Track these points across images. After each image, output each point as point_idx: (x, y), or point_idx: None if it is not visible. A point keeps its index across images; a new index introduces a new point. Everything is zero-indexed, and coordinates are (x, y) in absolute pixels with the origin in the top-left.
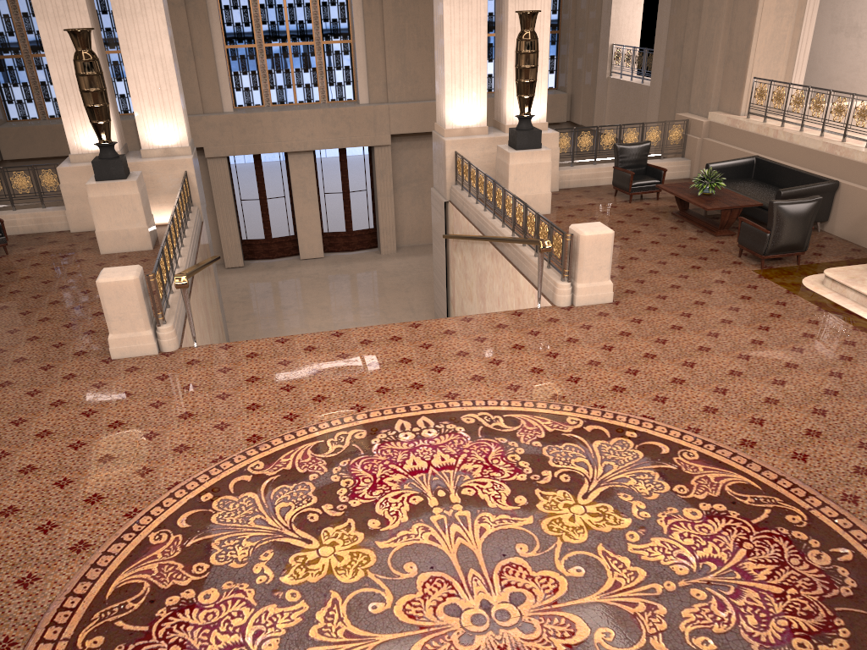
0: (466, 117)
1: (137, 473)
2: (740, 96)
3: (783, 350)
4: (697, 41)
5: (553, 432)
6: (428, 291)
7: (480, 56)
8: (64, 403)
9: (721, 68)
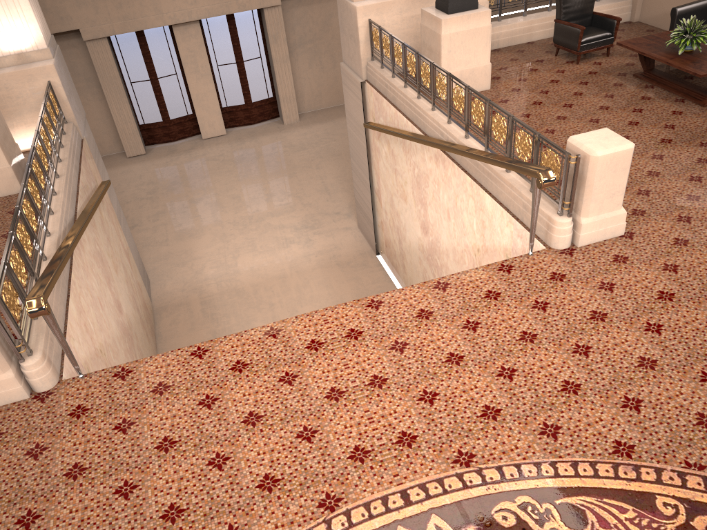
0: None
1: None
2: None
3: None
4: None
5: None
6: (340, 166)
7: None
8: None
9: None
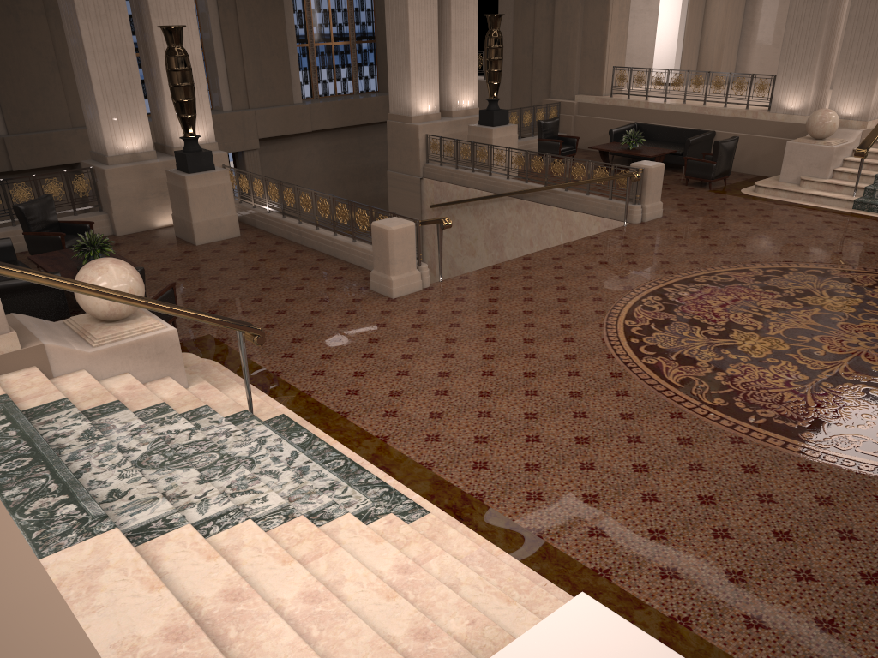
0: (425, 105)
1: (567, 341)
2: (600, 81)
3: (794, 224)
4: (548, 42)
5: (754, 276)
6: None
7: (434, 53)
8: (421, 325)
9: (579, 62)
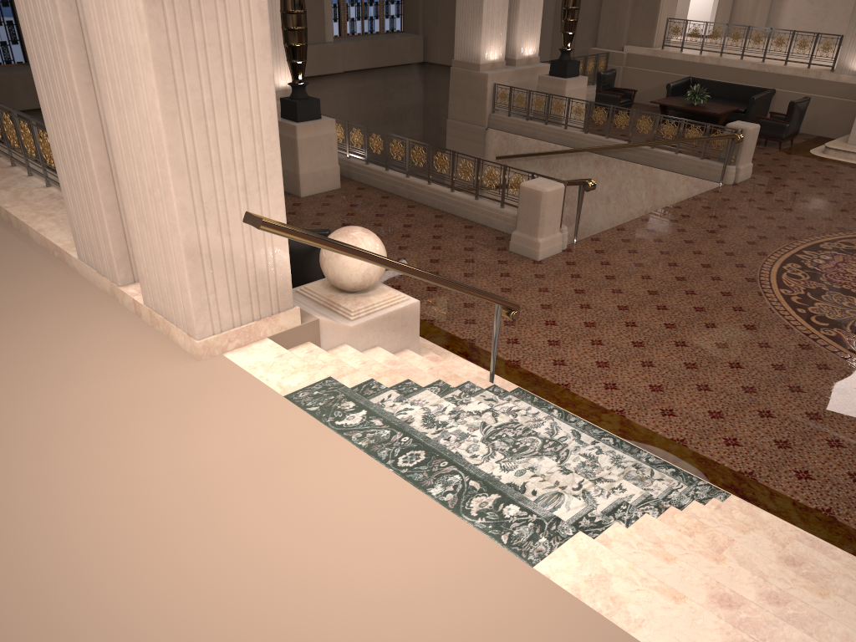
0: (493, 53)
1: (737, 310)
2: (652, 32)
3: None
4: None
5: None
6: None
7: None
8: (584, 290)
9: (630, 11)
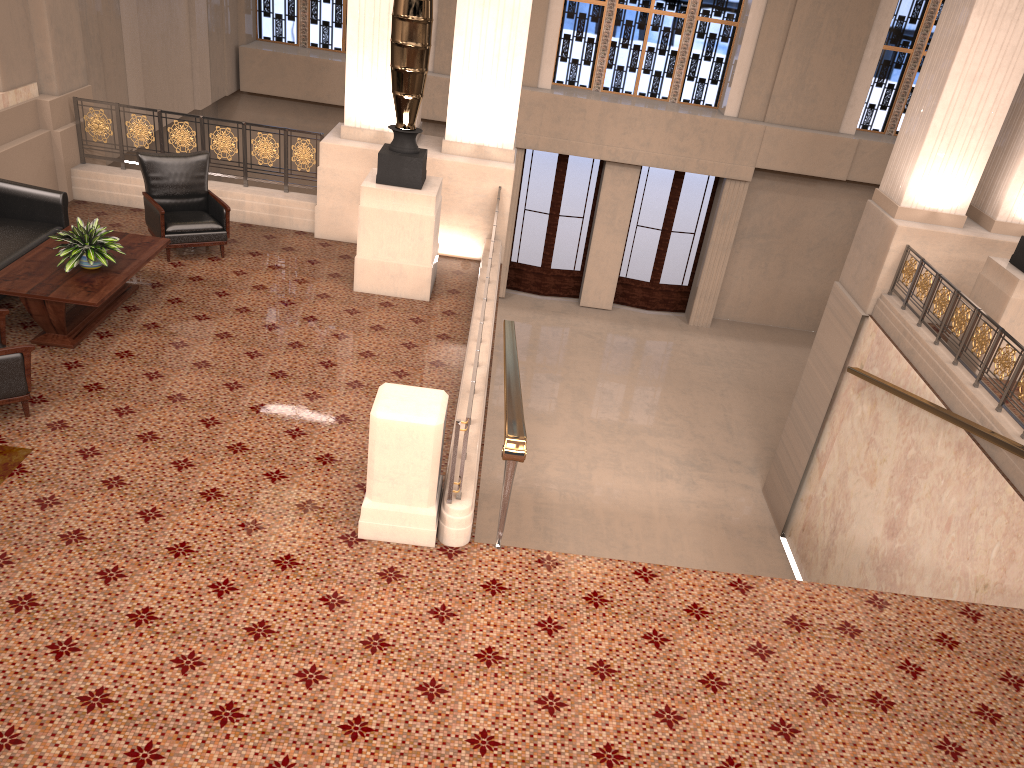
0: (938, 195)
1: None
2: None
3: None
4: None
5: None
6: (753, 403)
7: (997, 106)
8: (271, 633)
9: None
